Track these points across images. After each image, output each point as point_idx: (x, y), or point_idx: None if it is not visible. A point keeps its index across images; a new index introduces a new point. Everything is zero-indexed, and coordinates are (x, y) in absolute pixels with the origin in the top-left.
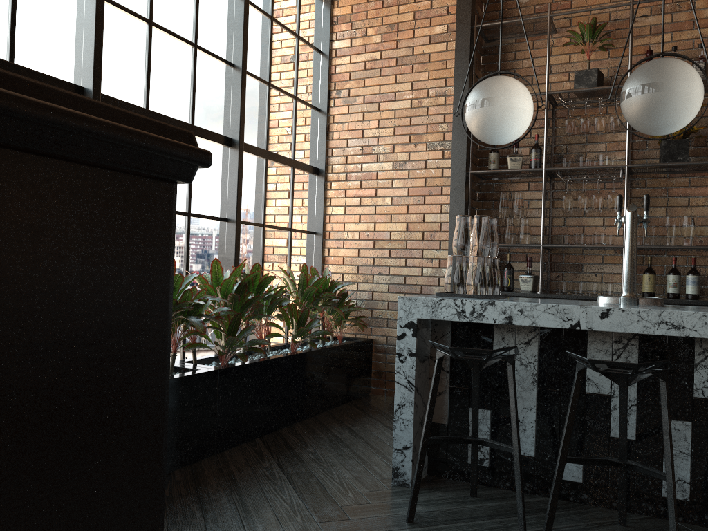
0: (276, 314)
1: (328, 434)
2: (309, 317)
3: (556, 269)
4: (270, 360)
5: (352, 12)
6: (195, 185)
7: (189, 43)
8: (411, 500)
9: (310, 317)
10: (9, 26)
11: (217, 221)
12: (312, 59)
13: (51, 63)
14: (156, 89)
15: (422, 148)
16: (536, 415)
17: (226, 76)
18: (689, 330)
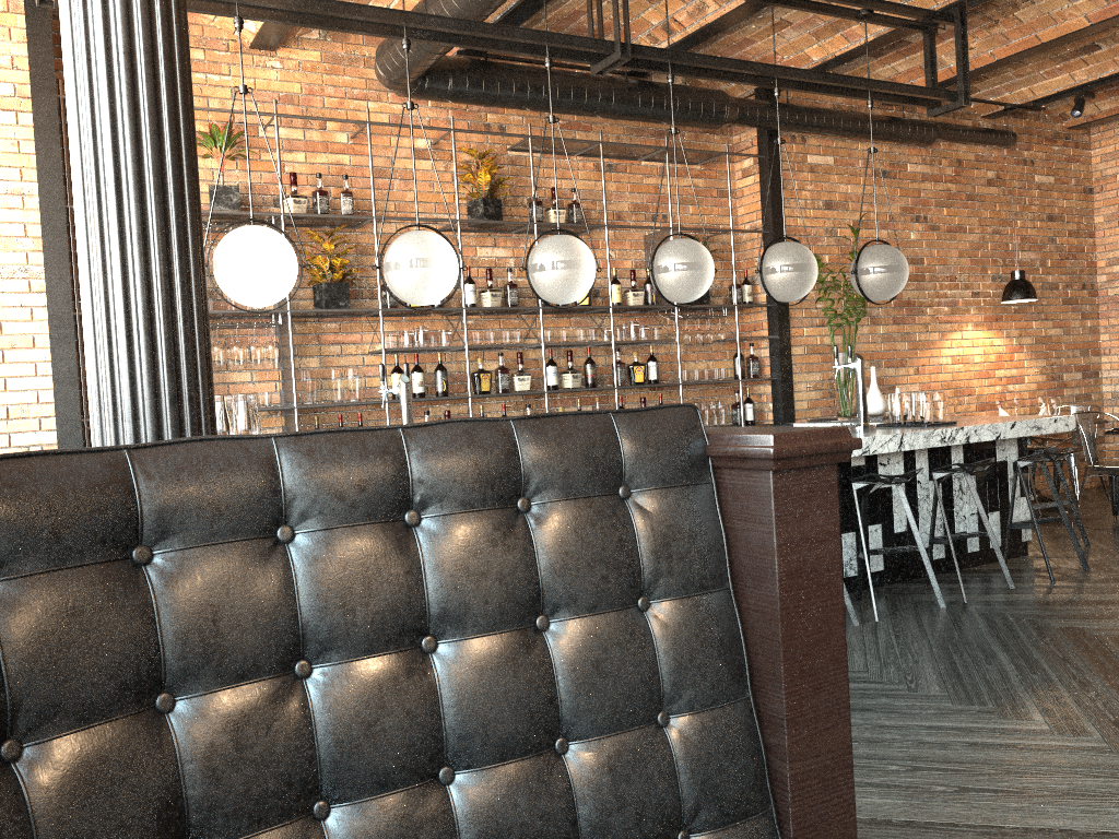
0: None
1: None
2: None
3: None
4: None
5: None
6: None
7: None
8: None
9: None
10: None
11: None
12: None
13: None
14: None
15: None
16: None
17: None
18: None
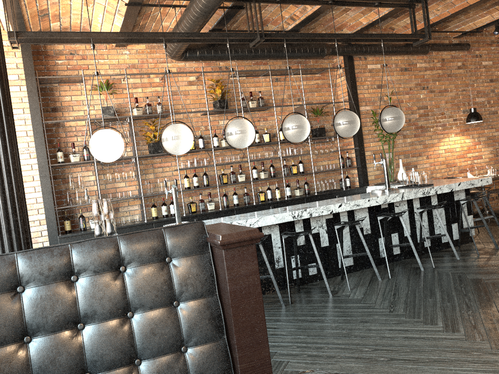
0: None
1: None
2: None
3: None
4: None
5: None
6: None
7: None
8: None
9: None
10: None
11: None
12: None
13: None
14: None
15: None
16: None
17: None
18: None
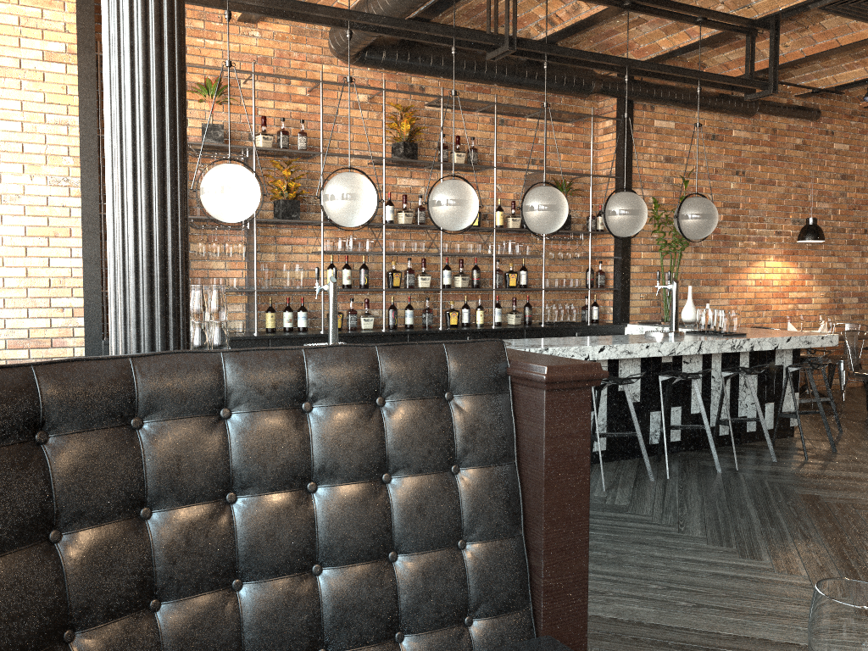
0: None
1: None
2: None
3: None
4: None
5: None
6: None
7: None
8: None
9: None
10: None
11: None
12: None
13: None
14: None
15: (42, 182)
16: None
17: None
18: None
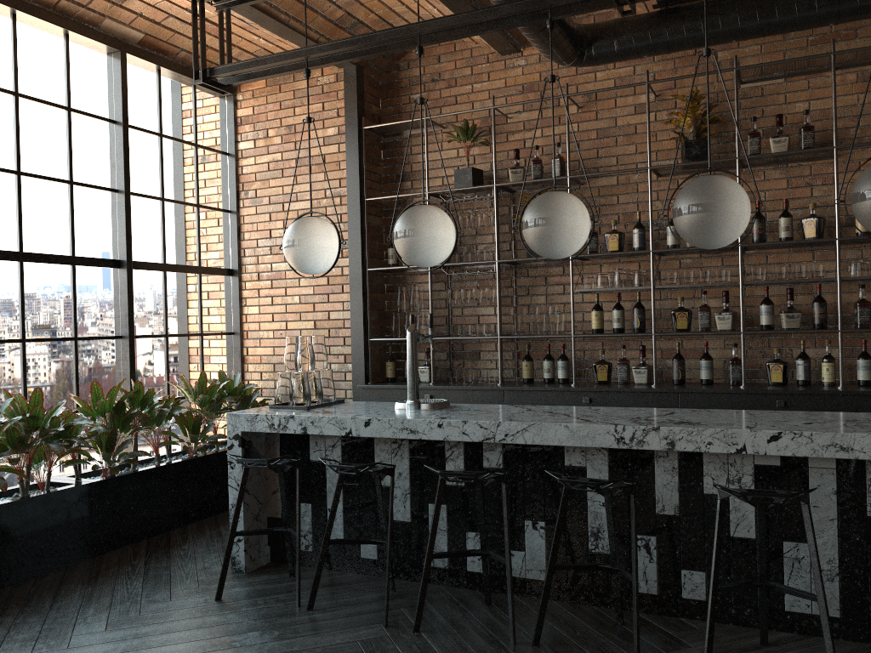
0: (174, 422)
1: (214, 531)
2: (206, 422)
3: (457, 357)
4: (155, 468)
5: (254, 113)
6: (81, 310)
7: (64, 182)
8: (219, 582)
9: (208, 422)
10: None
11: (110, 340)
12: (217, 162)
13: None
14: (30, 231)
15: None
16: (343, 506)
17: (110, 202)
18: (421, 433)
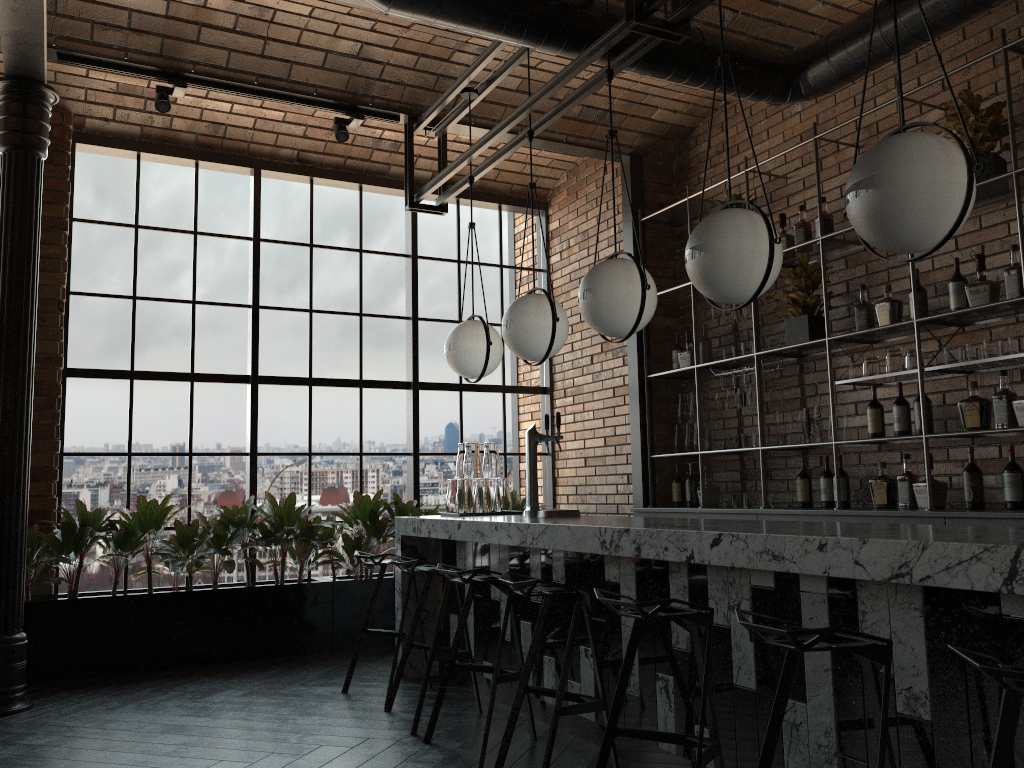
0: None
1: None
2: None
3: (750, 477)
4: None
5: (560, 225)
6: (368, 428)
7: (353, 314)
8: (346, 675)
9: None
10: (190, 350)
11: (397, 456)
12: (527, 280)
13: (223, 365)
14: (320, 359)
15: (610, 357)
16: (473, 619)
17: (400, 329)
18: (486, 537)
